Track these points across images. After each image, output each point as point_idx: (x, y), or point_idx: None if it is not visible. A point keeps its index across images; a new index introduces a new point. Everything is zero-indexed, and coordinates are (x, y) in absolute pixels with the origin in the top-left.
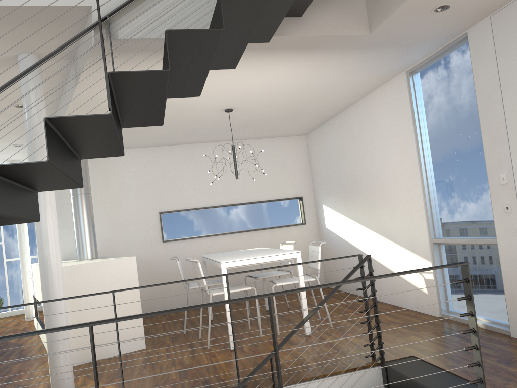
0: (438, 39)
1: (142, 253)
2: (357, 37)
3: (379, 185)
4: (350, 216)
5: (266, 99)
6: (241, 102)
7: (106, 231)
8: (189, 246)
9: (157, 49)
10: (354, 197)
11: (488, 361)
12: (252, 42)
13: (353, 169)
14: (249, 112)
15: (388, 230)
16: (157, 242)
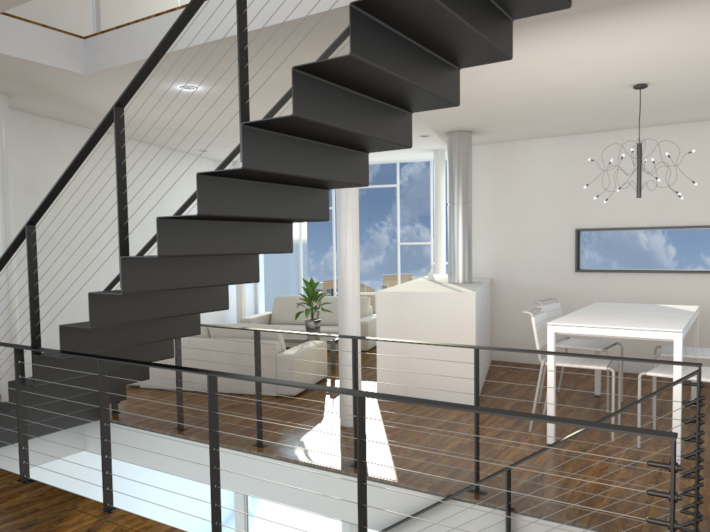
0: None
1: (545, 282)
2: None
3: None
4: None
5: (696, 65)
6: (649, 74)
7: (504, 247)
8: (613, 283)
9: None
10: None
11: None
12: (541, 13)
13: None
14: (688, 84)
15: None
16: (567, 271)
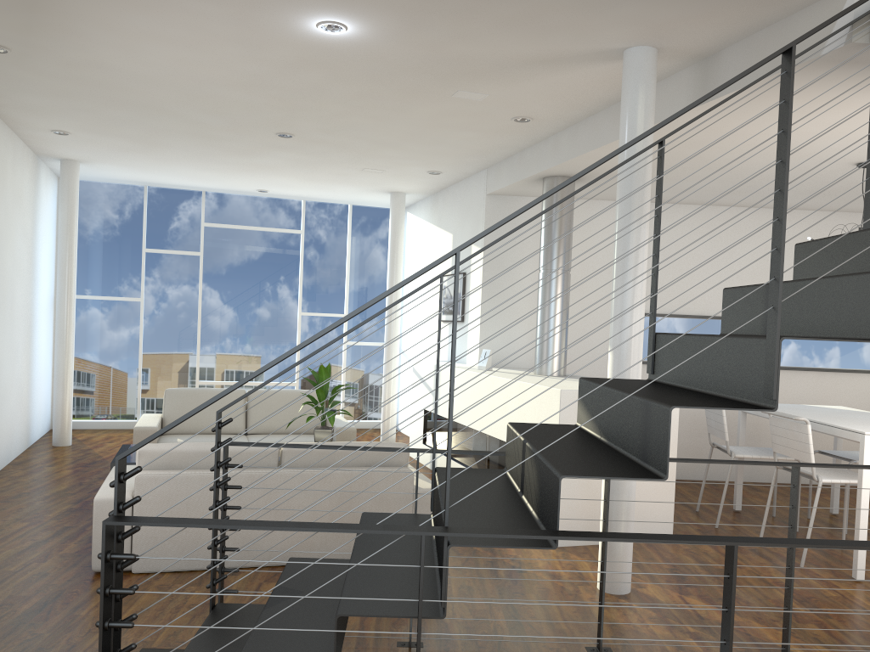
0: None
1: (603, 375)
2: None
3: None
4: None
5: None
6: None
7: None
8: None
9: None
10: None
11: None
12: None
13: None
14: None
15: None
16: None
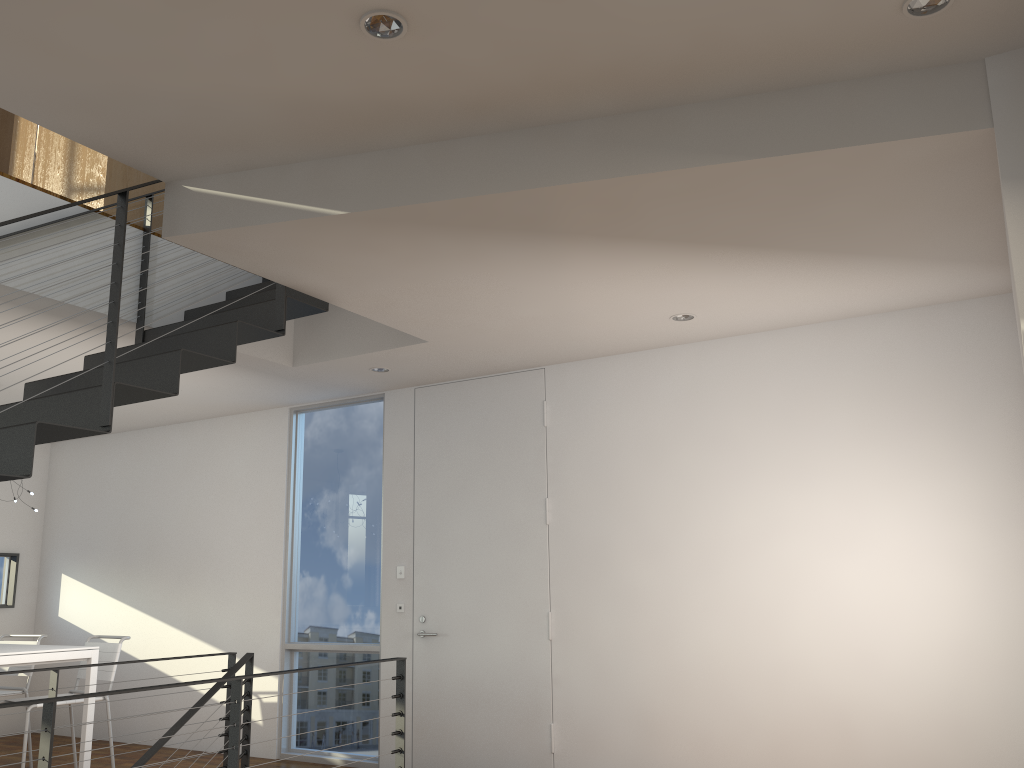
0: (352, 390)
1: None
2: (276, 365)
3: (207, 556)
4: (129, 600)
5: None
6: (25, 381)
7: None
8: None
9: (17, 302)
10: (146, 569)
11: None
12: None
13: (155, 523)
14: (12, 395)
15: (209, 627)
16: None
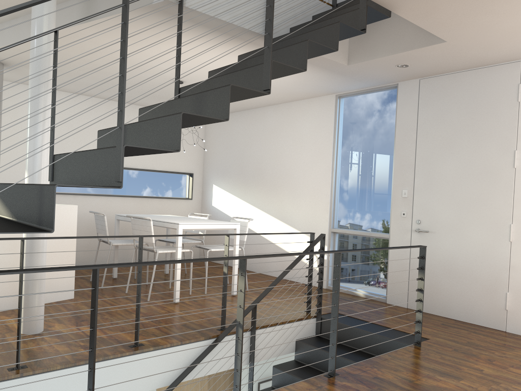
0: (378, 82)
1: None
2: (338, 64)
3: (287, 179)
4: (246, 199)
5: None
6: (198, 79)
7: None
8: (80, 203)
9: (201, 23)
10: (254, 184)
11: (387, 316)
12: None
13: (259, 160)
14: None
15: (288, 216)
16: None
